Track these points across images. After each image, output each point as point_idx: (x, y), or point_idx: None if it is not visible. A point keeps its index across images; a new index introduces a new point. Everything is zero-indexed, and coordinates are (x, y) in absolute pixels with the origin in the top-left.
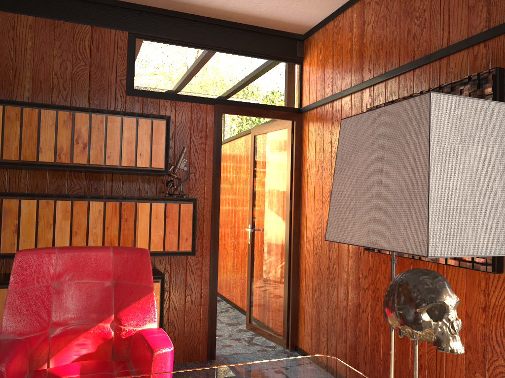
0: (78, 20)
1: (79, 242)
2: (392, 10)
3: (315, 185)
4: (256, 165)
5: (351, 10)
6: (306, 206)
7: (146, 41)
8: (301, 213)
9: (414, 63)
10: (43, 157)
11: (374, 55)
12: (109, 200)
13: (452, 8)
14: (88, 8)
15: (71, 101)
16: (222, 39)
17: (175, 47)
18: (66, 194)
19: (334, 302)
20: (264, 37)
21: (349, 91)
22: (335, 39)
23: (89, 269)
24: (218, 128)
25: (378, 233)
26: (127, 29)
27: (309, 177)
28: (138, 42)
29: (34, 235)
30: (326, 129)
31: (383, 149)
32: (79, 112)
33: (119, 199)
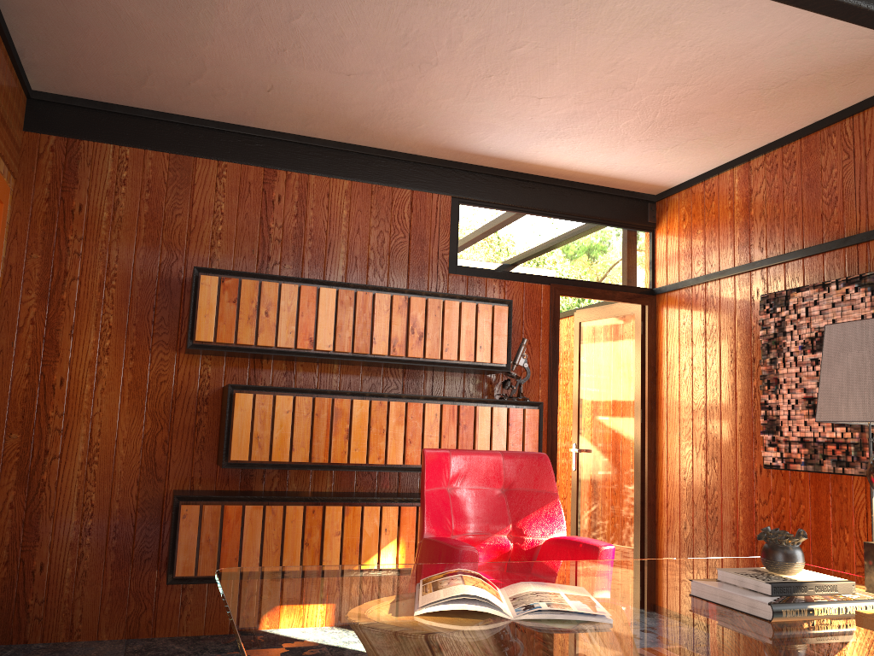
0: (397, 183)
1: (414, 452)
2: (791, 181)
3: (680, 389)
4: (584, 362)
5: (730, 173)
6: (667, 417)
7: (471, 206)
8: (658, 426)
9: (824, 246)
10: (377, 349)
11: (767, 232)
12: (445, 402)
13: (870, 190)
14: (408, 168)
15: (388, 280)
16: (558, 202)
17: (503, 214)
18: (399, 394)
19: (716, 540)
20: (608, 199)
21: (732, 272)
22: (706, 206)
23: (479, 475)
24: (555, 314)
25: (873, 410)
26: (451, 193)
27: (670, 378)
28: (462, 208)
29: (366, 442)
30: (696, 317)
31: (873, 350)
32: (413, 296)
33: (455, 401)
